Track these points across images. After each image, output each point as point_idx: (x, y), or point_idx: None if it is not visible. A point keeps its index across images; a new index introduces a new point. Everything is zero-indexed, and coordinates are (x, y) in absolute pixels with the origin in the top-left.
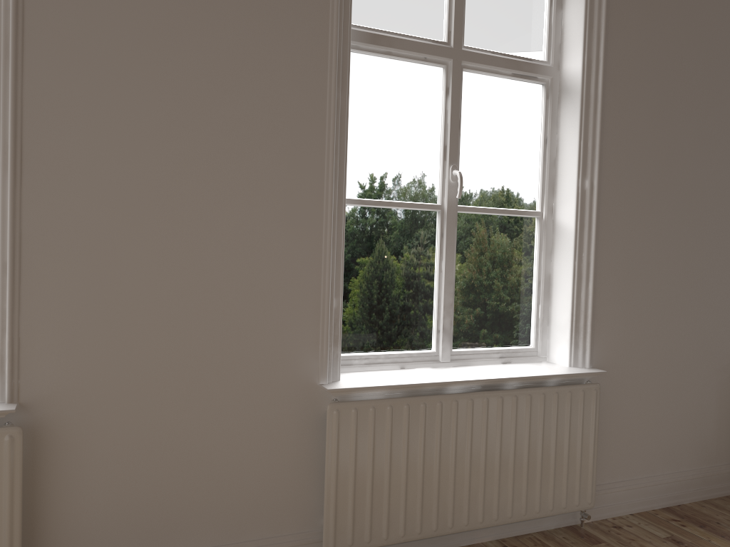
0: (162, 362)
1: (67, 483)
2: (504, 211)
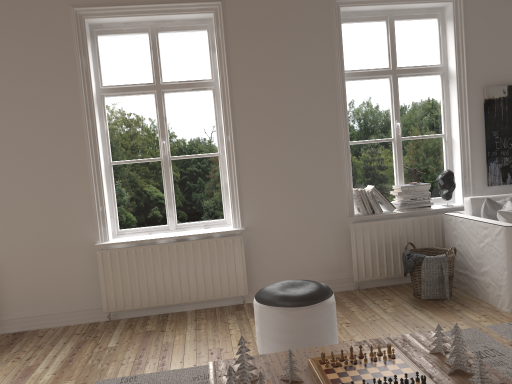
0: (30, 238)
1: (1, 284)
2: (196, 156)
